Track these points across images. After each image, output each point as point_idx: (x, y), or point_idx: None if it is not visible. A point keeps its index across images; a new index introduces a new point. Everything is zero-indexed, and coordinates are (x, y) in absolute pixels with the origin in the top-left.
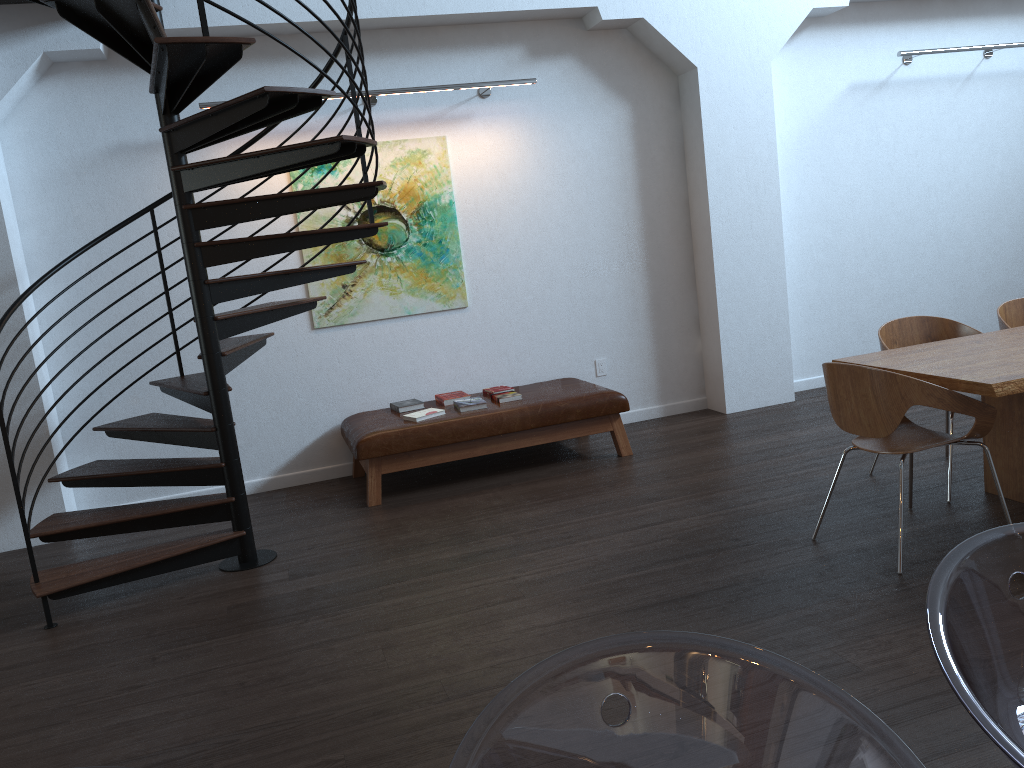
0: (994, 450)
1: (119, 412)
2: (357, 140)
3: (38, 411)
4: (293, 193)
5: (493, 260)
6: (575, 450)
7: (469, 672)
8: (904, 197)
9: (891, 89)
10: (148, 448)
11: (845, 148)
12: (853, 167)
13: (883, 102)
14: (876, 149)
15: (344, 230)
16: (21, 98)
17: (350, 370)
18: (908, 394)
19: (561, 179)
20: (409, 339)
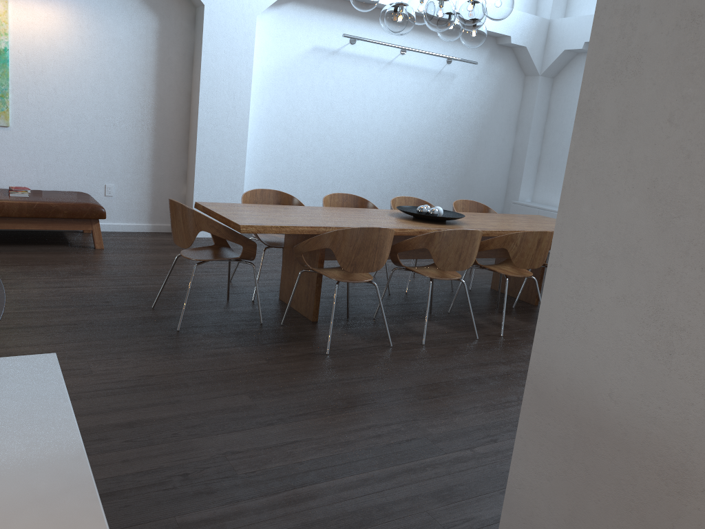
0: (285, 274)
1: None
2: None
3: None
4: None
5: (35, 98)
6: (70, 240)
7: None
8: (338, 126)
9: (340, 57)
10: None
11: (304, 86)
12: (308, 99)
13: (333, 63)
14: (324, 92)
15: None
16: None
17: None
18: (199, 223)
19: (98, 55)
20: None
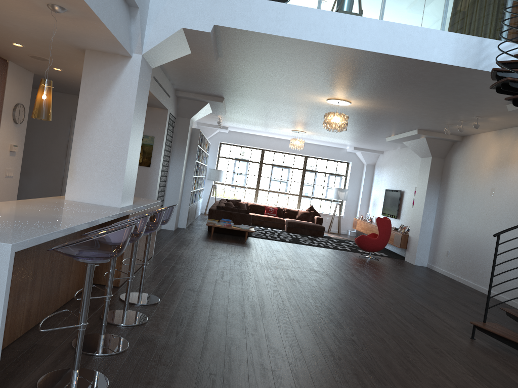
0: None
1: None
2: None
3: None
4: None
5: None
6: None
7: None
8: None
9: None
10: None
11: None
12: None
13: None
14: None
15: None
16: None
17: None
18: None
19: None
20: None
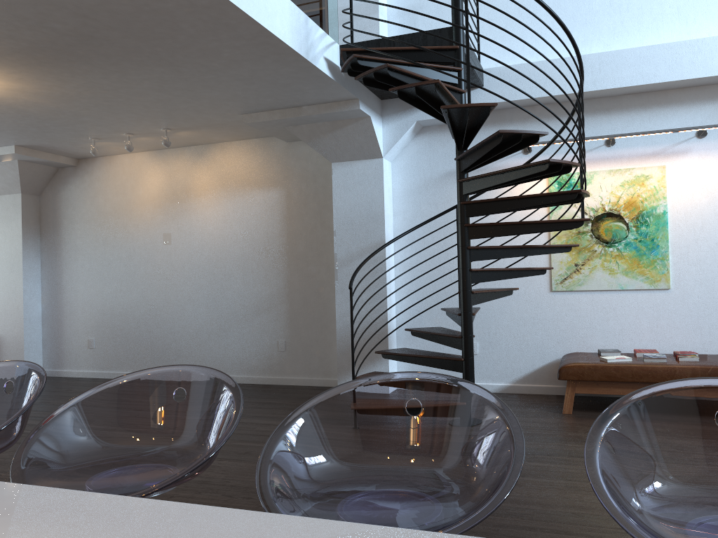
0: None
1: (427, 326)
2: (561, 162)
3: (384, 317)
4: (523, 196)
5: (695, 256)
6: None
7: (555, 511)
8: None
9: None
10: (440, 350)
11: None
12: None
13: None
14: None
15: (559, 222)
16: (404, 146)
17: (573, 322)
18: None
19: None
20: (620, 306)
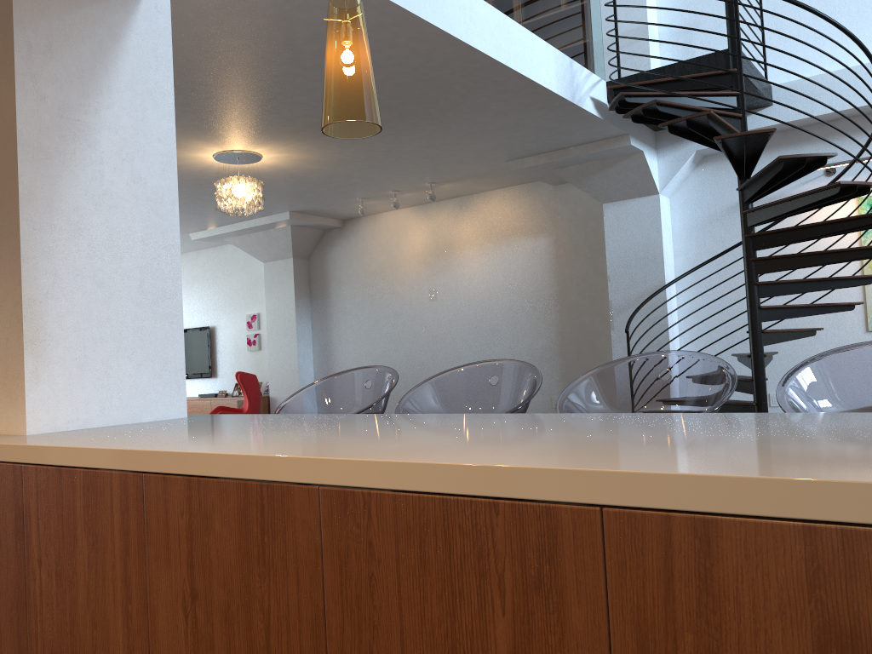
0: None
1: None
2: (854, 183)
3: None
4: (816, 223)
5: None
6: None
7: None
8: None
9: None
10: None
11: None
12: None
13: None
14: None
15: (861, 249)
16: (683, 179)
17: None
18: None
19: None
20: None
